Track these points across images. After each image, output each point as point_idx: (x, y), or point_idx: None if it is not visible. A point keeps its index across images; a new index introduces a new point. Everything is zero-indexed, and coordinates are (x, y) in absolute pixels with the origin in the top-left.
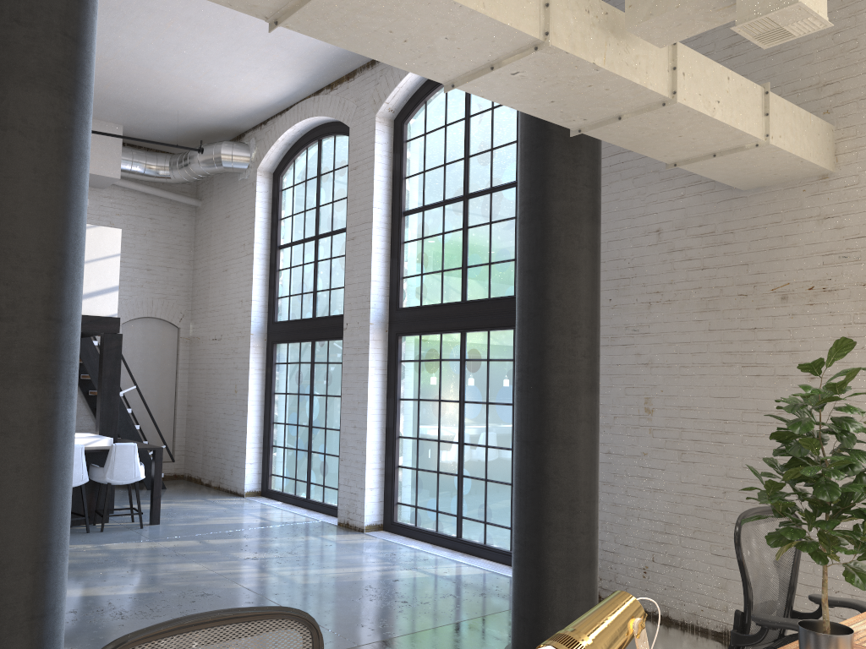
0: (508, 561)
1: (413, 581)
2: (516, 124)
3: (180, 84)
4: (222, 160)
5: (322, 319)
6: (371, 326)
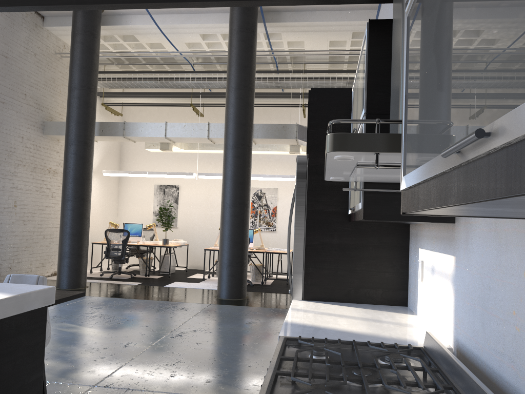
0: None
1: None
2: None
3: None
4: None
5: None
6: None
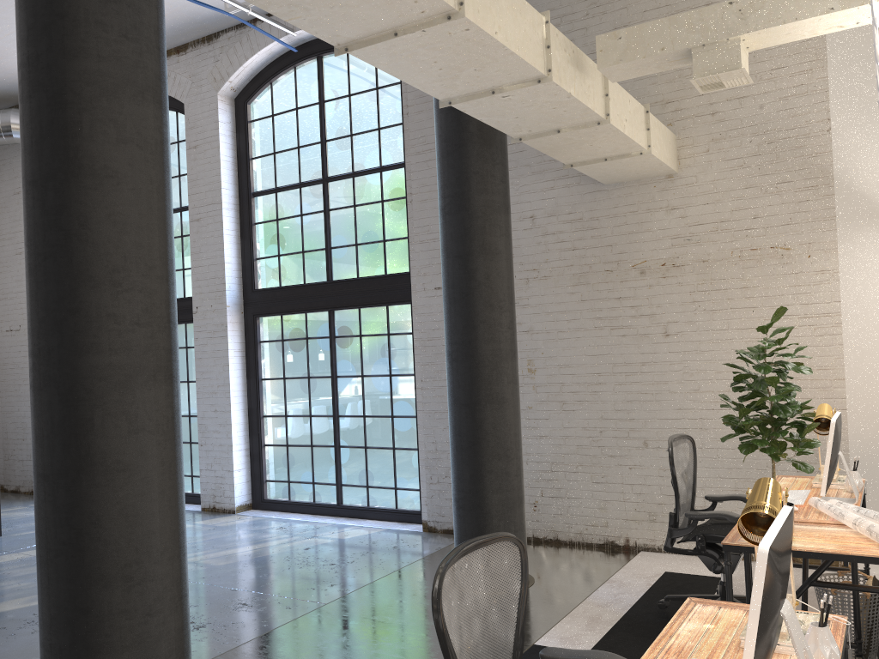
0: (396, 518)
1: (325, 547)
2: (376, 113)
3: None
4: (13, 131)
5: None
6: (228, 309)
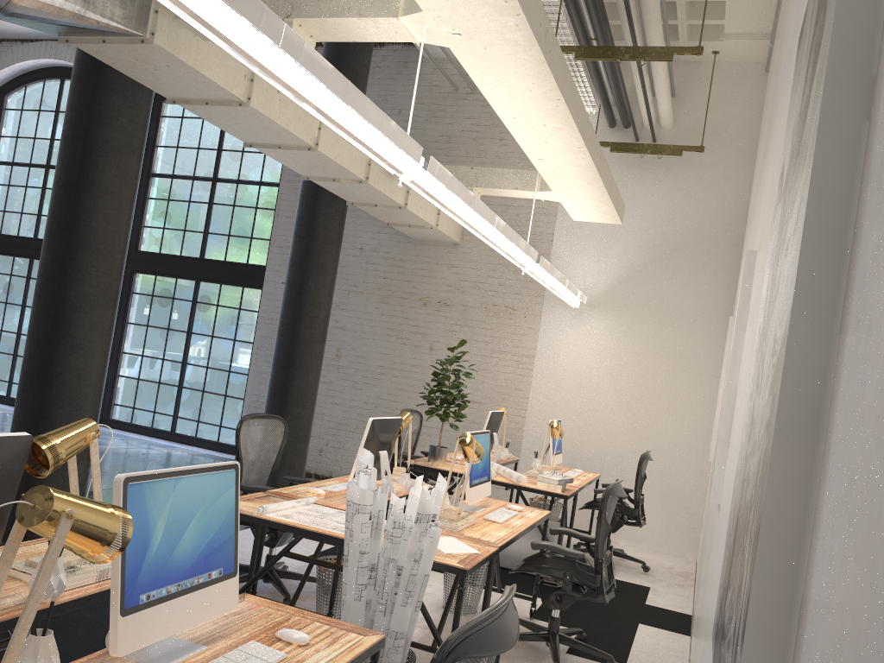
0: (216, 448)
1: (158, 455)
2: None
3: None
4: None
5: None
6: None
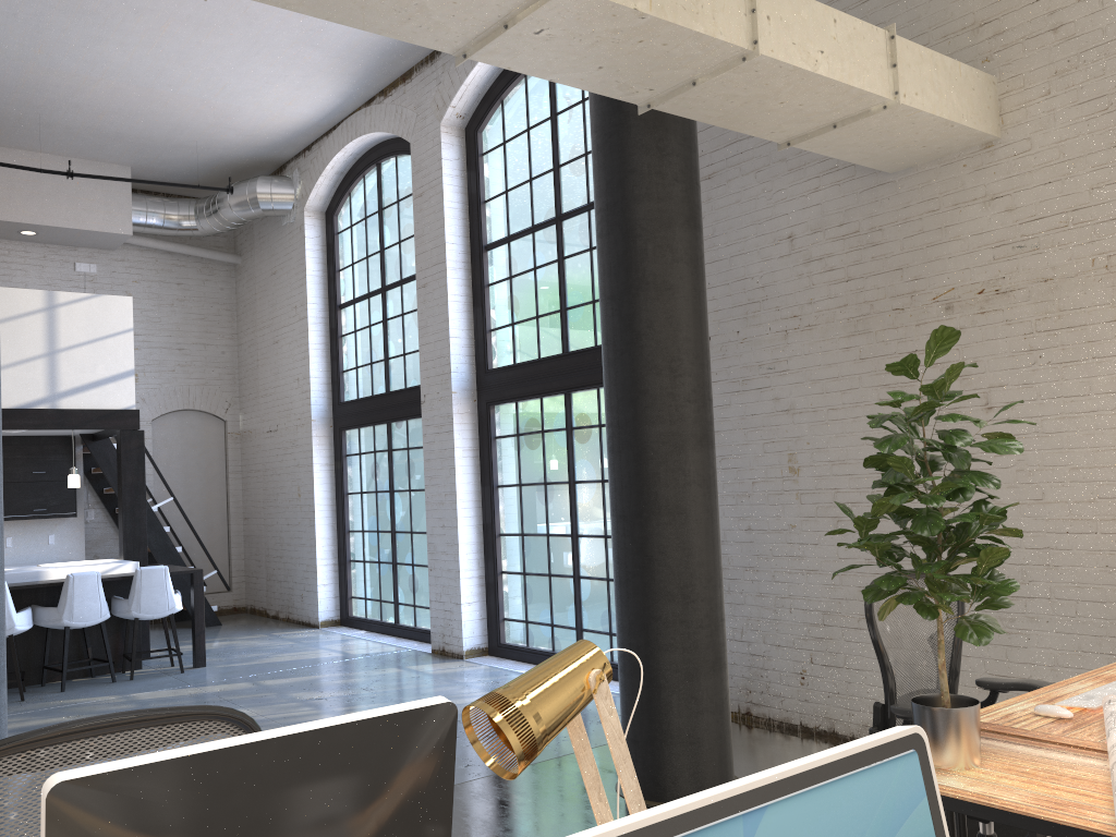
0: None
1: None
2: None
3: (193, 106)
4: (259, 201)
5: (397, 393)
6: (454, 396)
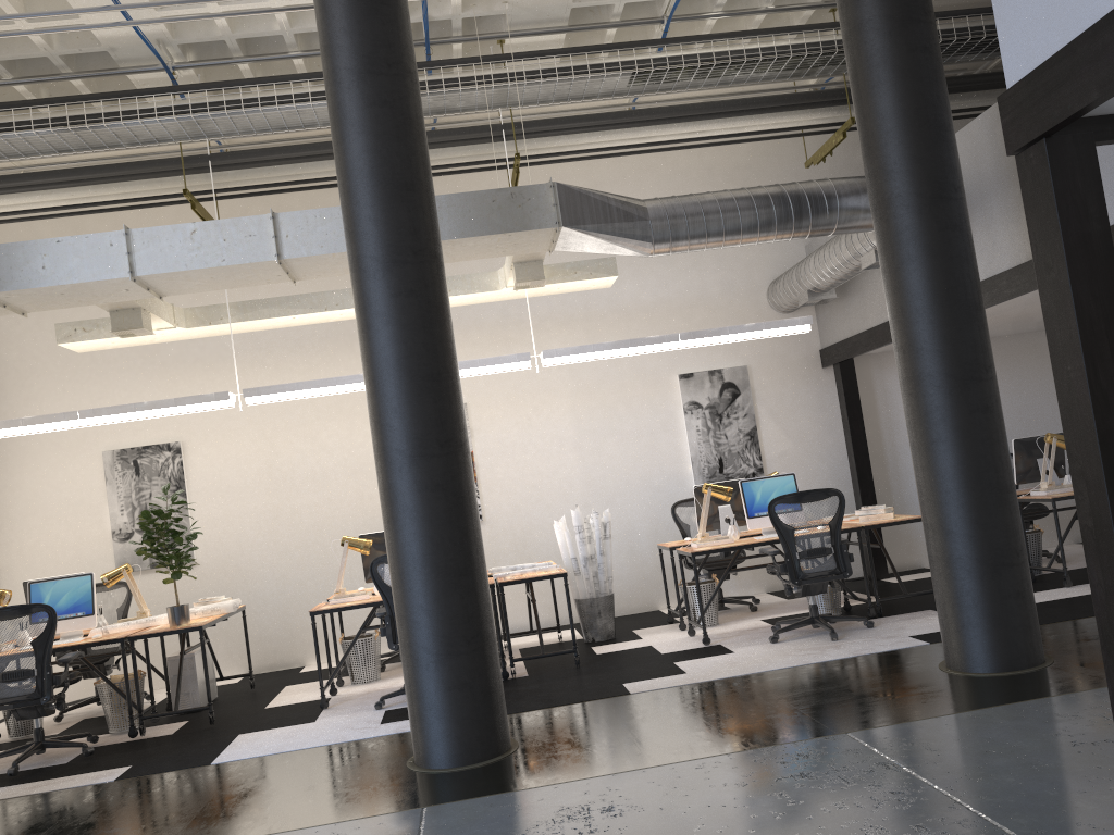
0: None
1: None
2: None
3: None
4: None
5: None
6: None
